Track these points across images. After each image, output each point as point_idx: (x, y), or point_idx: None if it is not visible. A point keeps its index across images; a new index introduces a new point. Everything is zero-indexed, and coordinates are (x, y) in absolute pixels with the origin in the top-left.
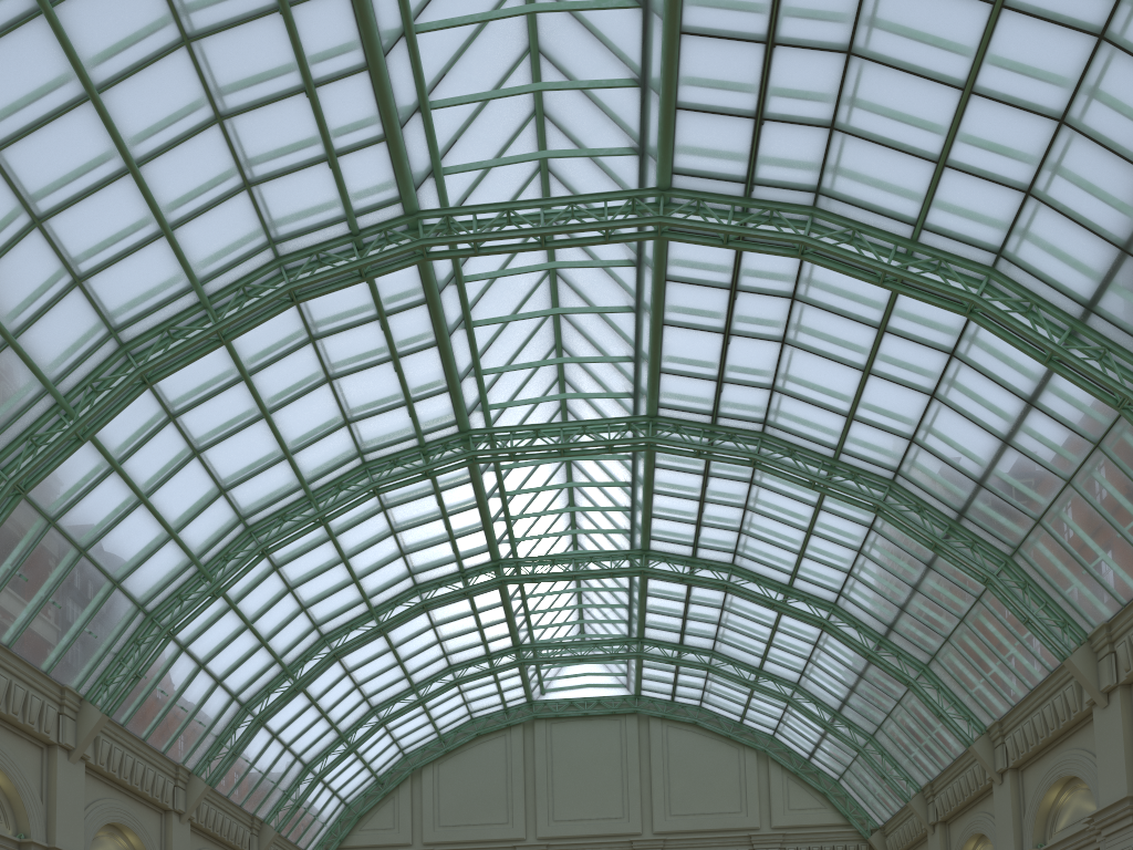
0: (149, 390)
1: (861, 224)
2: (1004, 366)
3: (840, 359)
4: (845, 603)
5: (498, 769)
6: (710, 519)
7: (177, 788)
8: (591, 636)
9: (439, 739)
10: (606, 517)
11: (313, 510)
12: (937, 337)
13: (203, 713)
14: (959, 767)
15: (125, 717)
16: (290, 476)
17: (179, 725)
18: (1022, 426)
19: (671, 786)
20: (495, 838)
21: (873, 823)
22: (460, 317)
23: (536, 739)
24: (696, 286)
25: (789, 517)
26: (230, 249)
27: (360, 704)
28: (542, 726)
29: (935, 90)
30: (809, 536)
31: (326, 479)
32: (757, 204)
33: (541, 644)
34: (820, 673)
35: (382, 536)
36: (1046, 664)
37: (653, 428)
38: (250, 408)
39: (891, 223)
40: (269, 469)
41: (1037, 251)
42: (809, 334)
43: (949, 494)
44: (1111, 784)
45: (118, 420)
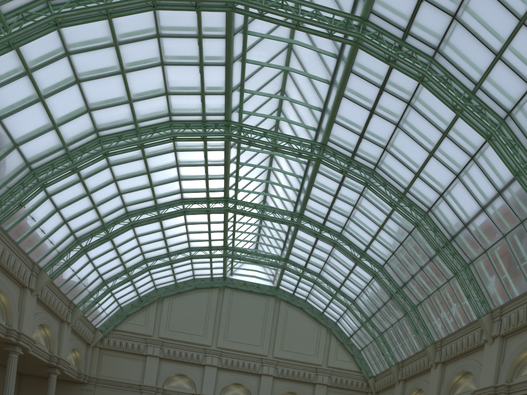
0: (57, 31)
1: (452, 75)
2: (493, 171)
3: (421, 143)
4: (387, 267)
5: (203, 308)
6: (336, 208)
7: (32, 276)
8: (262, 252)
9: (175, 285)
10: (285, 192)
11: (137, 139)
12: (468, 147)
13: (53, 237)
14: (417, 357)
15: (8, 227)
16: (128, 114)
17: (39, 240)
18: (492, 203)
19: (285, 336)
20: (196, 342)
21: (371, 374)
22: (240, 54)
23: (224, 297)
24: (364, 80)
25: (374, 217)
26: None
27: (139, 255)
28: (228, 291)
29: (507, 15)
30: (380, 229)
31: (148, 123)
32: (407, 46)
33: (237, 249)
34: (366, 298)
35: (171, 166)
36: (469, 318)
37: (322, 151)
38: (114, 65)
39: (465, 80)
40: (117, 106)
41: (526, 118)
42: (410, 126)
43: (450, 227)
44: (486, 378)
45: (35, 43)
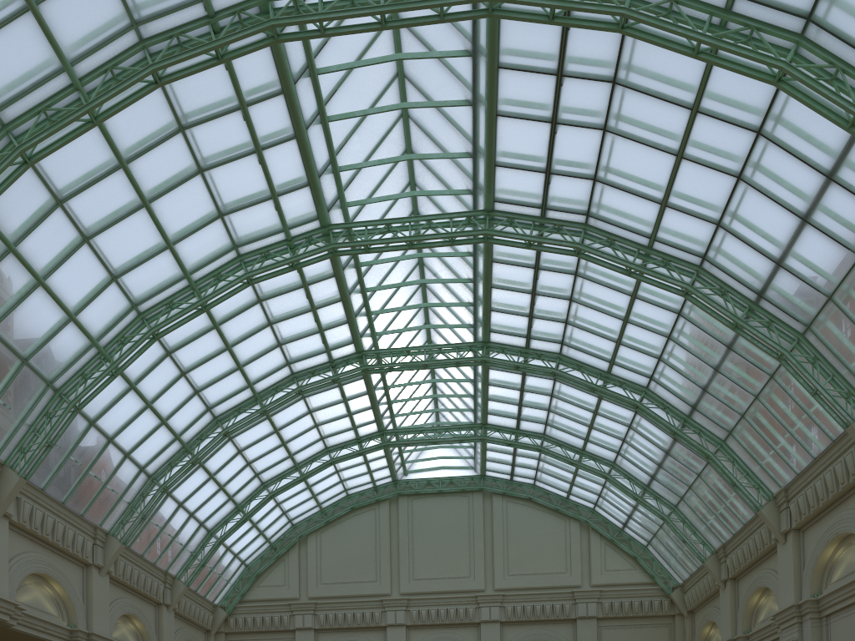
0: (35, 174)
1: None
2: (807, 141)
3: (656, 144)
4: (656, 387)
5: (369, 537)
6: (541, 311)
7: (96, 546)
8: (443, 424)
9: (321, 512)
10: (454, 314)
11: (197, 300)
12: (746, 114)
13: (114, 482)
14: (749, 531)
15: (44, 483)
16: (173, 266)
17: (94, 492)
18: (821, 202)
19: (509, 551)
20: (366, 593)
21: (674, 582)
22: (316, 111)
23: (399, 512)
24: (526, 72)
25: (608, 307)
26: (95, 29)
27: (252, 480)
28: (405, 501)
29: None
30: (625, 324)
31: (207, 270)
32: None
33: (402, 430)
34: (633, 452)
35: (260, 327)
36: (829, 434)
37: (490, 223)
38: (131, 197)
39: None
40: (154, 258)
41: (846, 12)
42: (628, 120)
43: (750, 276)
44: None
45: (9, 202)
